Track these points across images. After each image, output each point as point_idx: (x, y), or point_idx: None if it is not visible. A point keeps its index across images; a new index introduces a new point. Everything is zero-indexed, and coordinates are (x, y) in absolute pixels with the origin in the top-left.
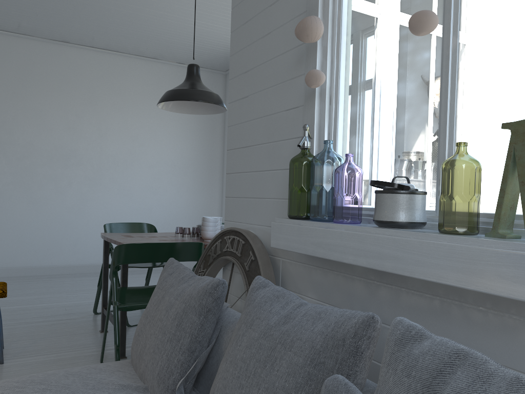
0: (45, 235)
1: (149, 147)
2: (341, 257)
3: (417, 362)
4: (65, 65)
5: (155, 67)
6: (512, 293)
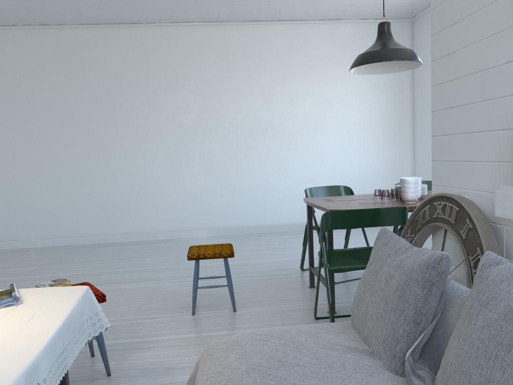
0: (252, 198)
1: (337, 109)
2: None
3: None
4: (258, 43)
5: (338, 28)
6: None
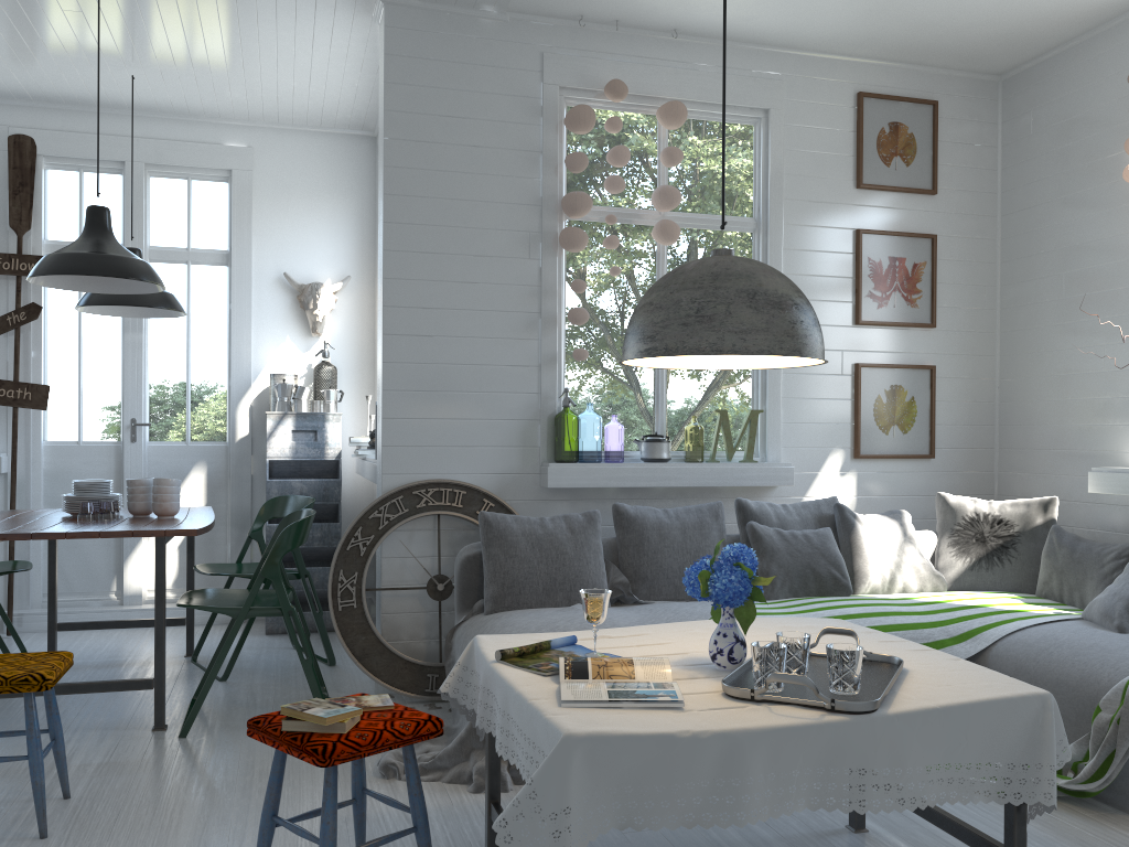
0: None
1: None
2: (634, 484)
3: (761, 509)
4: None
5: None
6: (738, 483)
